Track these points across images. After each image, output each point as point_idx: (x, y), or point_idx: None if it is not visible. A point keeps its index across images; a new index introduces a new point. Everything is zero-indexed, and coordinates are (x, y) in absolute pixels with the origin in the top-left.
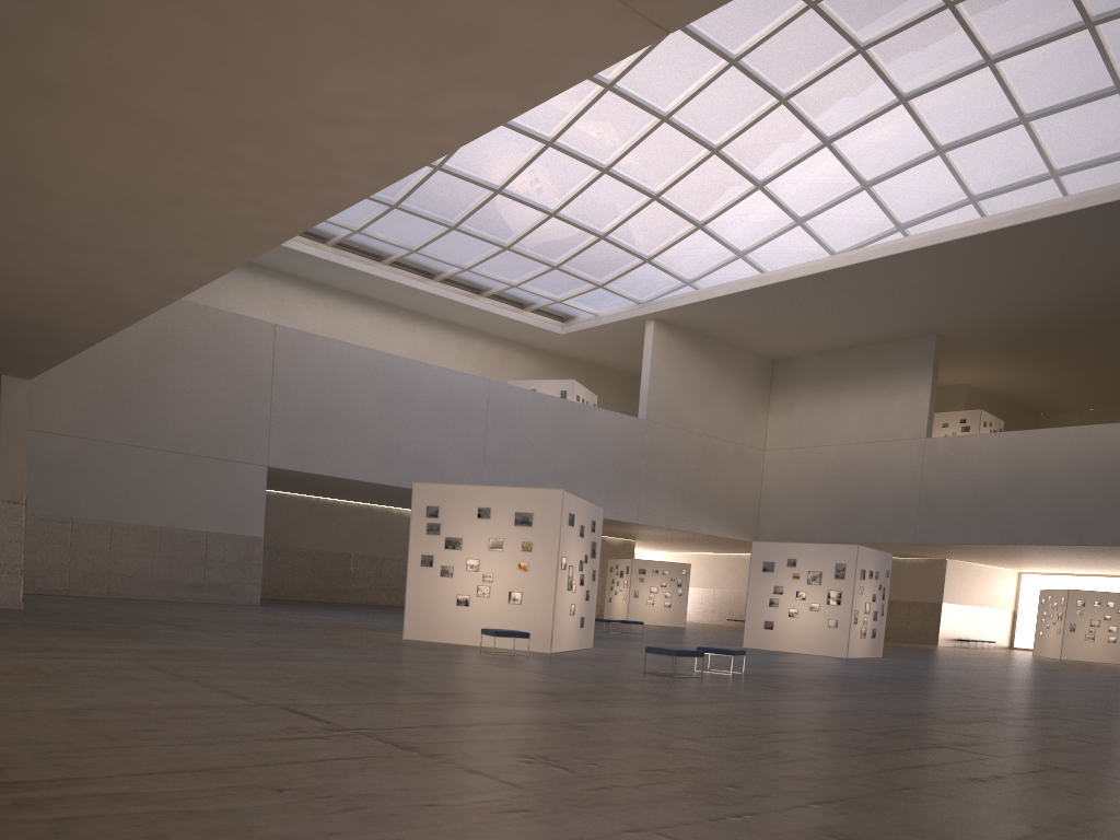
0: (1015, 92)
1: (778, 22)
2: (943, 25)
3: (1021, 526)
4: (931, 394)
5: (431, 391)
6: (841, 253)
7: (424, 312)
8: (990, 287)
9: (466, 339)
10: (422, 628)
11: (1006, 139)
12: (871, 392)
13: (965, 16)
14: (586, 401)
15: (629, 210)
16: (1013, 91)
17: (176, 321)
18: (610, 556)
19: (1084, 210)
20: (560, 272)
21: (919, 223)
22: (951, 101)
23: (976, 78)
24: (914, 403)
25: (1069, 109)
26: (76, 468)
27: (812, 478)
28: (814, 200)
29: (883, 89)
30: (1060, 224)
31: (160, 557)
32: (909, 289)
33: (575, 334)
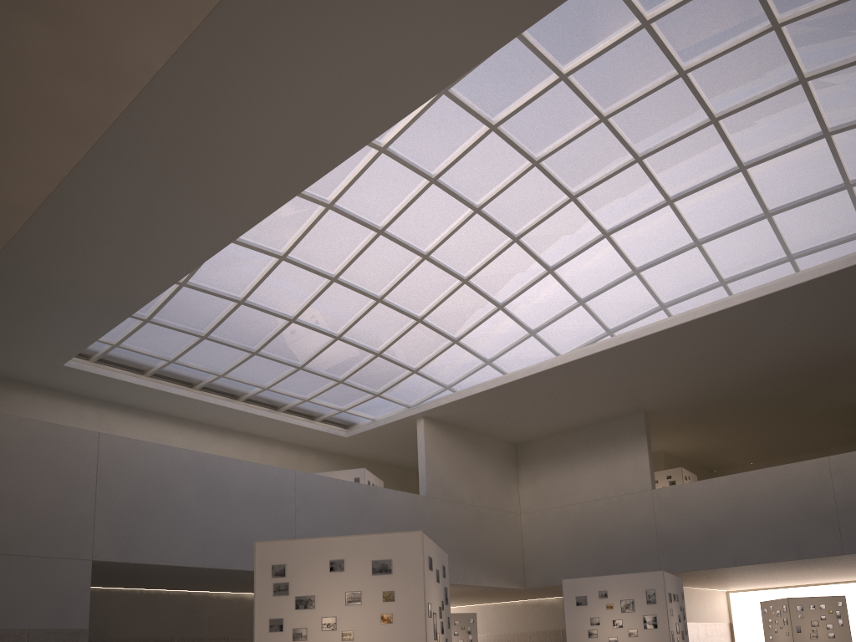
0: (689, 223)
1: (510, 178)
2: (633, 176)
3: (747, 549)
4: (649, 455)
5: (245, 482)
6: (571, 351)
7: (231, 427)
8: (688, 367)
9: (267, 447)
10: None
11: (685, 259)
12: (600, 459)
13: (649, 168)
14: (375, 485)
15: (399, 331)
16: (688, 222)
17: (1, 432)
18: None
19: (765, 296)
20: (344, 386)
21: (623, 327)
22: (641, 233)
23: (659, 214)
24: (637, 463)
25: (730, 233)
26: None
27: (564, 531)
28: (542, 316)
29: (590, 227)
30: (746, 310)
31: None
32: (626, 374)
33: (358, 435)
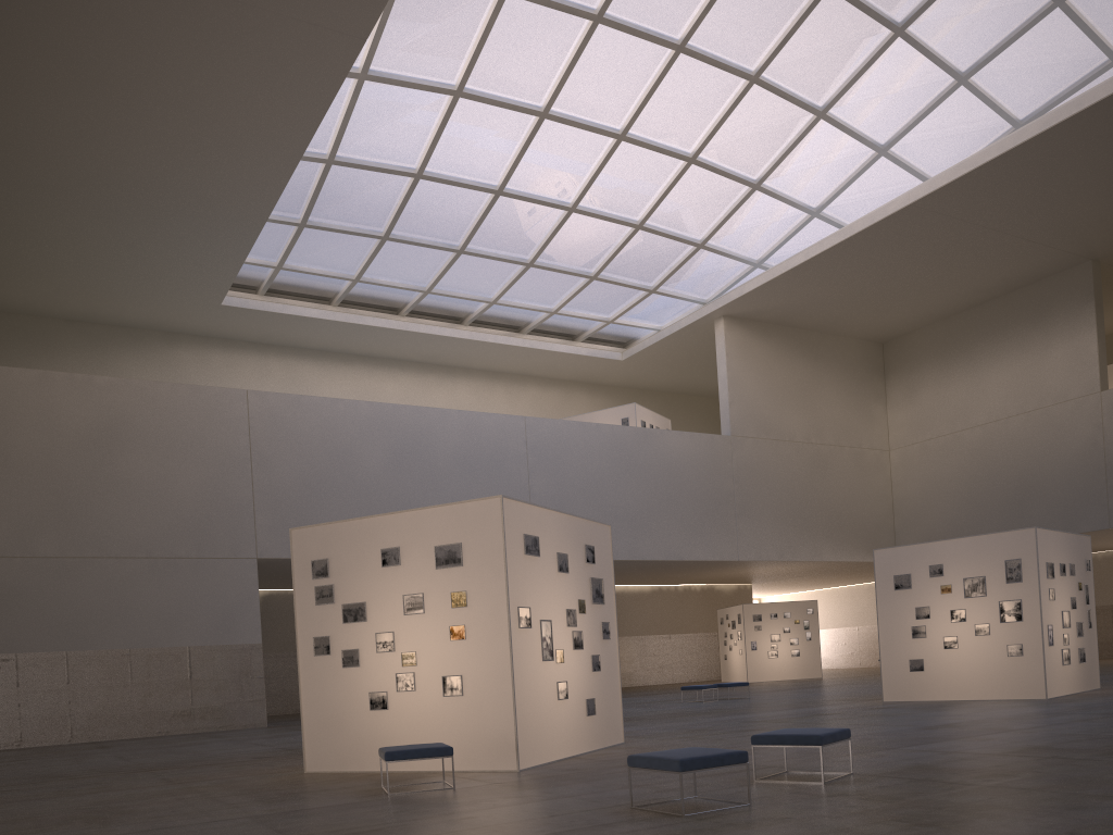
0: None
1: None
2: None
3: None
4: (1098, 335)
5: (453, 440)
6: (943, 170)
7: (462, 364)
8: None
9: (516, 387)
10: (329, 752)
11: None
12: (1014, 351)
13: None
14: (656, 427)
15: (664, 184)
16: None
17: (122, 403)
18: (724, 606)
19: None
20: (601, 284)
21: (1044, 113)
22: None
23: None
24: (1077, 351)
25: None
26: (15, 594)
27: (955, 472)
28: (896, 117)
29: None
30: None
31: (132, 685)
32: (1045, 197)
33: (638, 356)
